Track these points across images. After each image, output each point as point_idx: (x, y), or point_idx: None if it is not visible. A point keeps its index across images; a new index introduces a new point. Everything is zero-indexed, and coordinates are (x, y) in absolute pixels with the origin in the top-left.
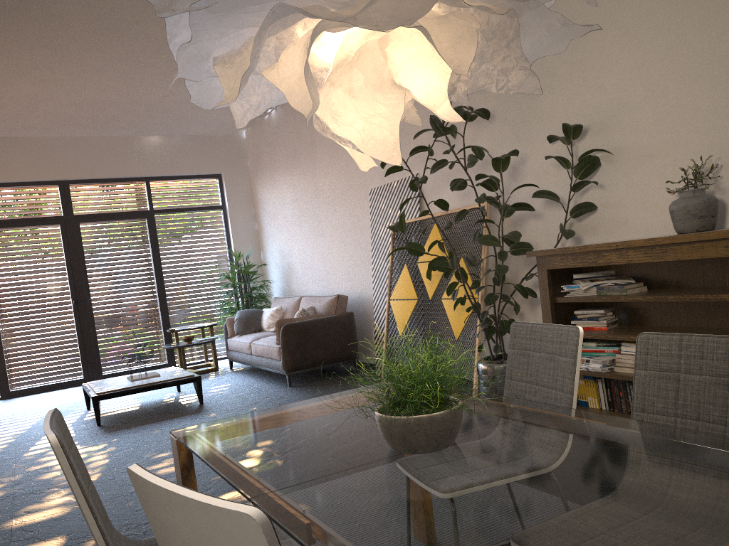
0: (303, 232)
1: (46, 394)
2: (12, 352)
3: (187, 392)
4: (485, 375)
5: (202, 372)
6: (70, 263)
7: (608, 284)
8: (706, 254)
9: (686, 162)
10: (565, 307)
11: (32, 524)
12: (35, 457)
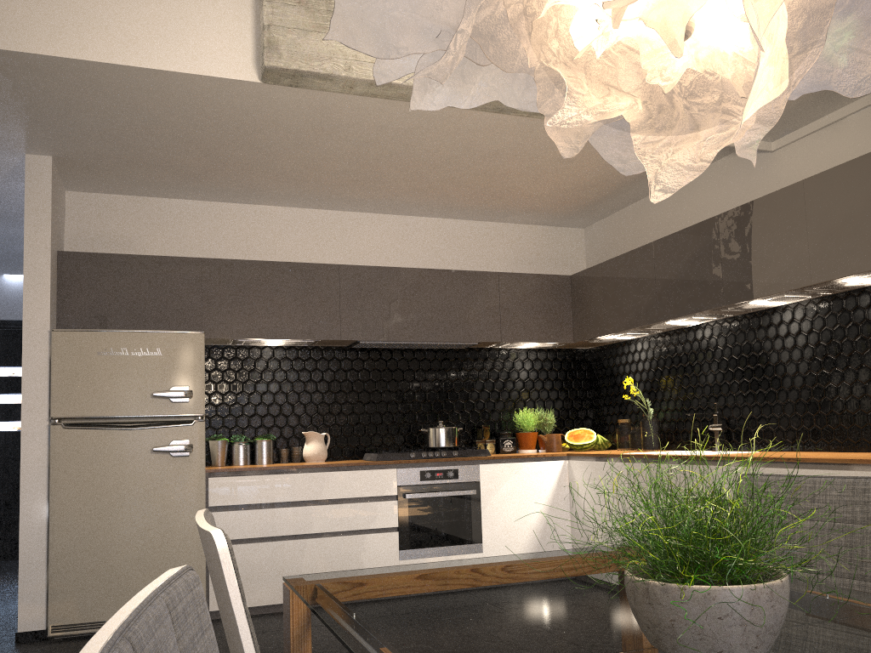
0: None
1: None
2: None
3: None
4: None
5: None
6: None
7: None
8: None
9: None
10: None
11: None
12: None
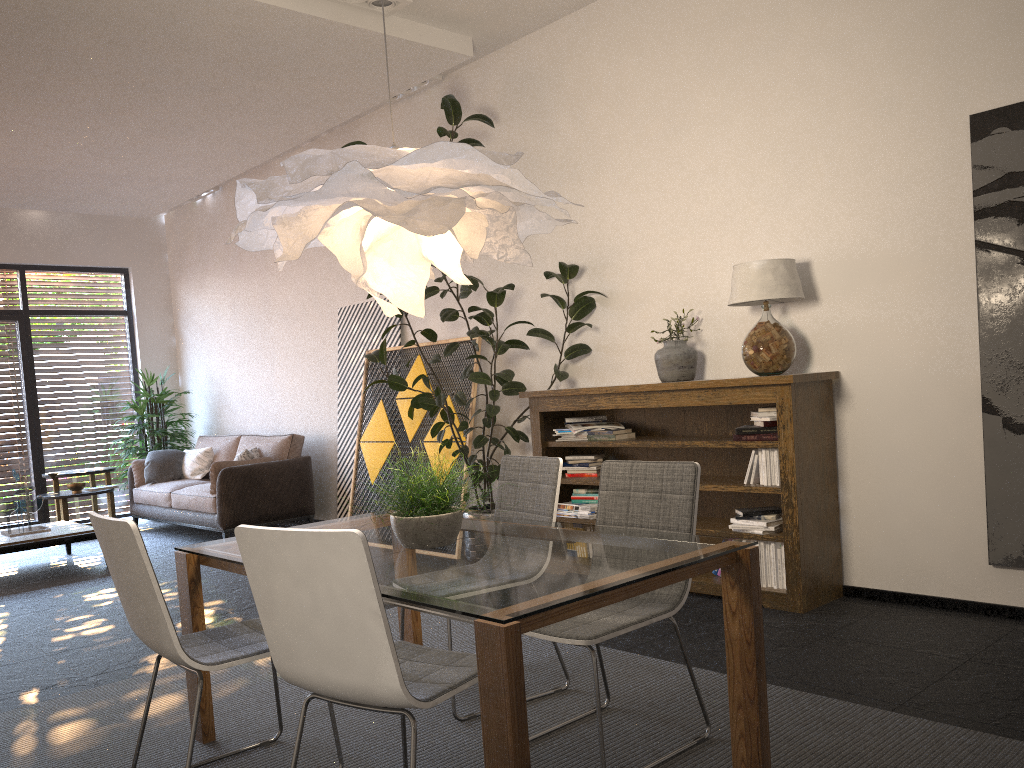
0: (244, 354)
1: None
2: None
3: (82, 555)
4: None
5: None
6: None
7: (599, 429)
8: (682, 402)
9: (672, 312)
10: (557, 452)
11: None
12: None
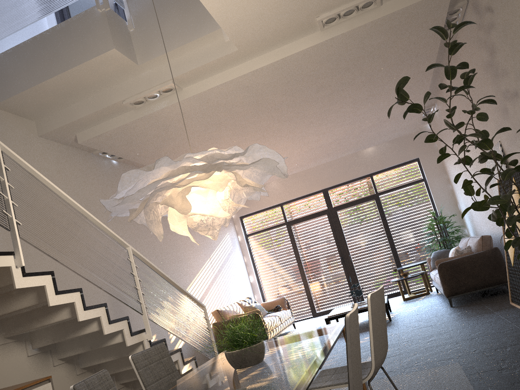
0: None
1: None
2: (314, 290)
3: (393, 312)
4: None
5: (417, 296)
6: (335, 235)
7: None
8: None
9: None
10: None
11: None
12: None
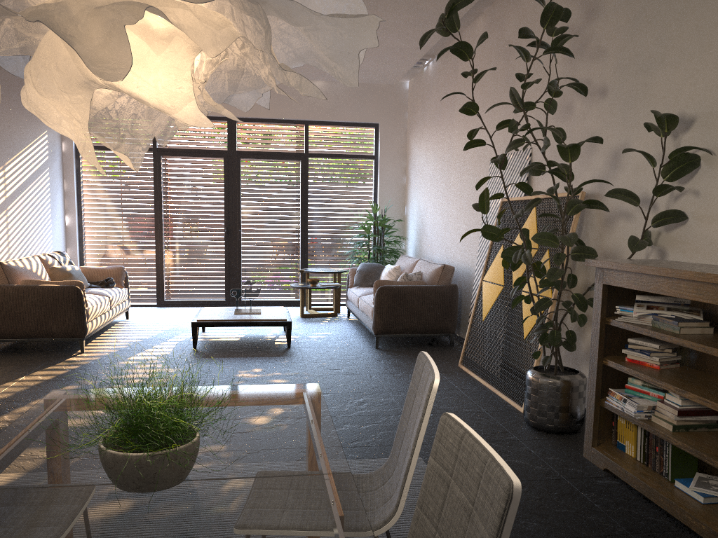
0: (436, 193)
1: (190, 309)
2: (170, 267)
3: None
4: (529, 386)
5: (321, 315)
6: (227, 194)
7: (668, 315)
8: None
9: None
10: (625, 331)
11: None
12: (123, 367)
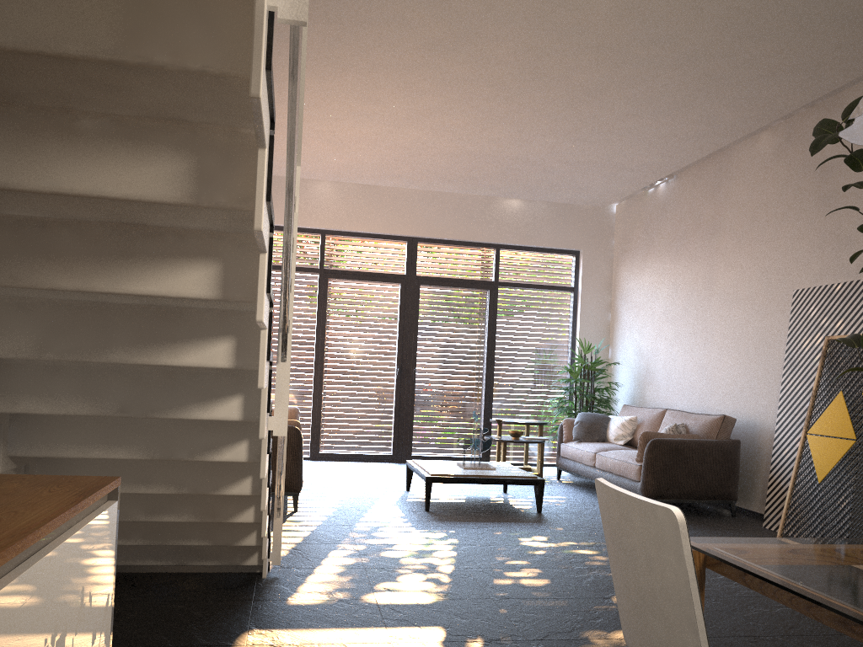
0: (677, 332)
1: (354, 464)
2: (328, 411)
3: (515, 496)
4: None
5: None
6: (402, 327)
7: None
8: None
9: None
10: None
11: (398, 604)
12: (370, 530)
